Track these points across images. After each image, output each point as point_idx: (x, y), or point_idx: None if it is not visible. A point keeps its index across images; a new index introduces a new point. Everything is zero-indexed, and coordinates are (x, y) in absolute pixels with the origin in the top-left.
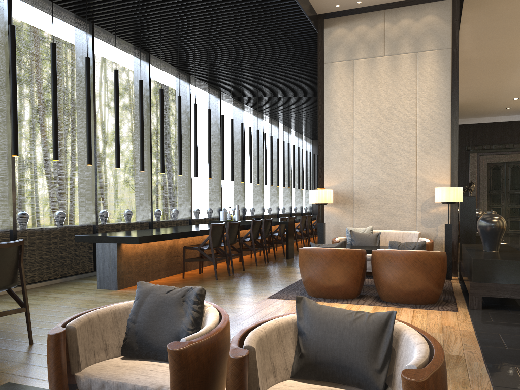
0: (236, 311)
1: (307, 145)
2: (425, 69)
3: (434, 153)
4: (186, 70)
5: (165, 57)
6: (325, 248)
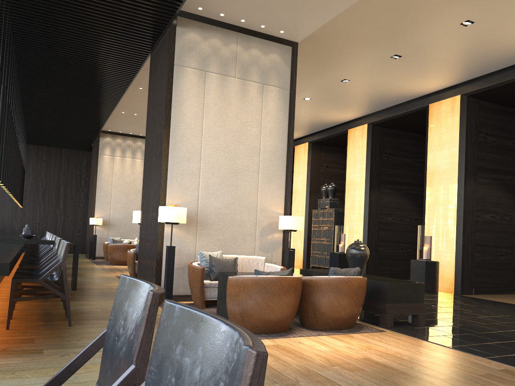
0: None
1: None
2: (269, 102)
3: (273, 182)
4: None
5: None
6: (283, 276)
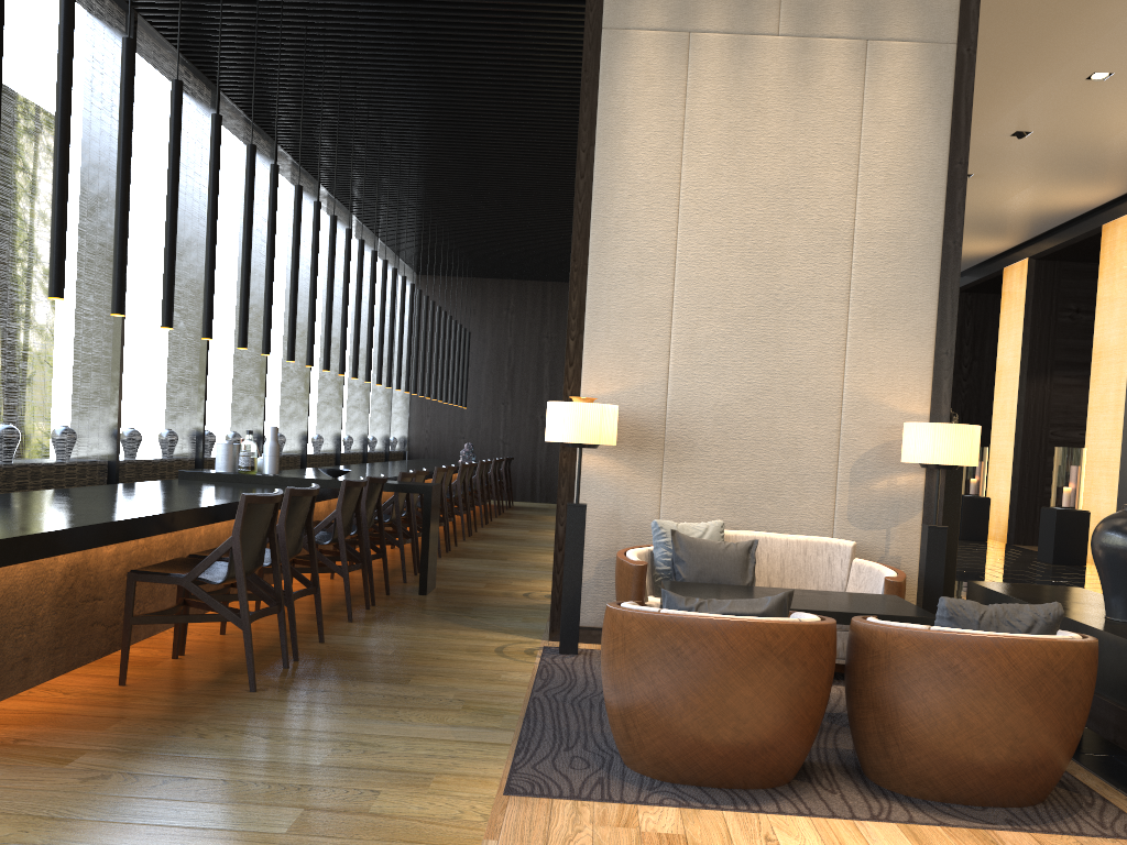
0: None
1: (407, 286)
2: (885, 90)
3: (894, 325)
4: None
5: None
6: (737, 619)
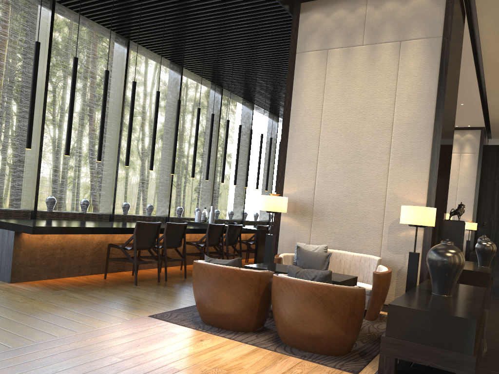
0: (81, 328)
1: None
2: (408, 61)
3: (410, 163)
4: (176, 61)
5: (147, 45)
6: (212, 264)
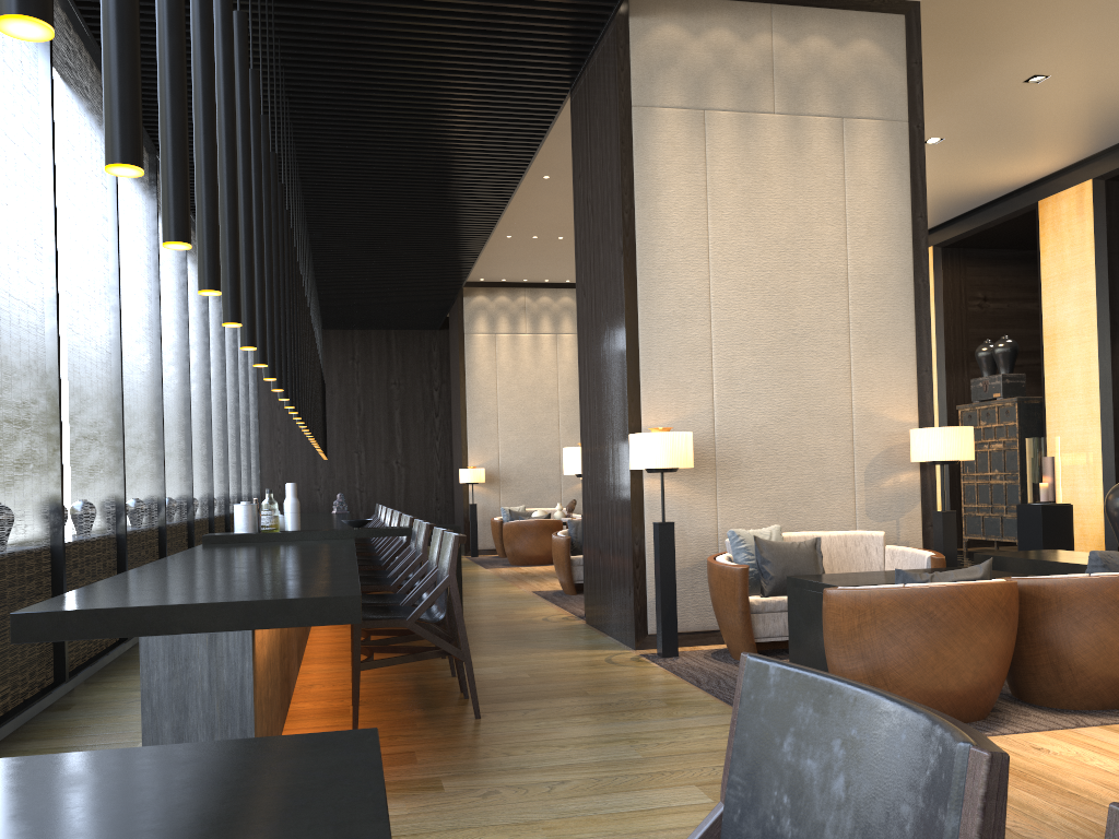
0: None
1: None
2: (860, 158)
3: (885, 350)
4: None
5: None
6: (974, 583)
